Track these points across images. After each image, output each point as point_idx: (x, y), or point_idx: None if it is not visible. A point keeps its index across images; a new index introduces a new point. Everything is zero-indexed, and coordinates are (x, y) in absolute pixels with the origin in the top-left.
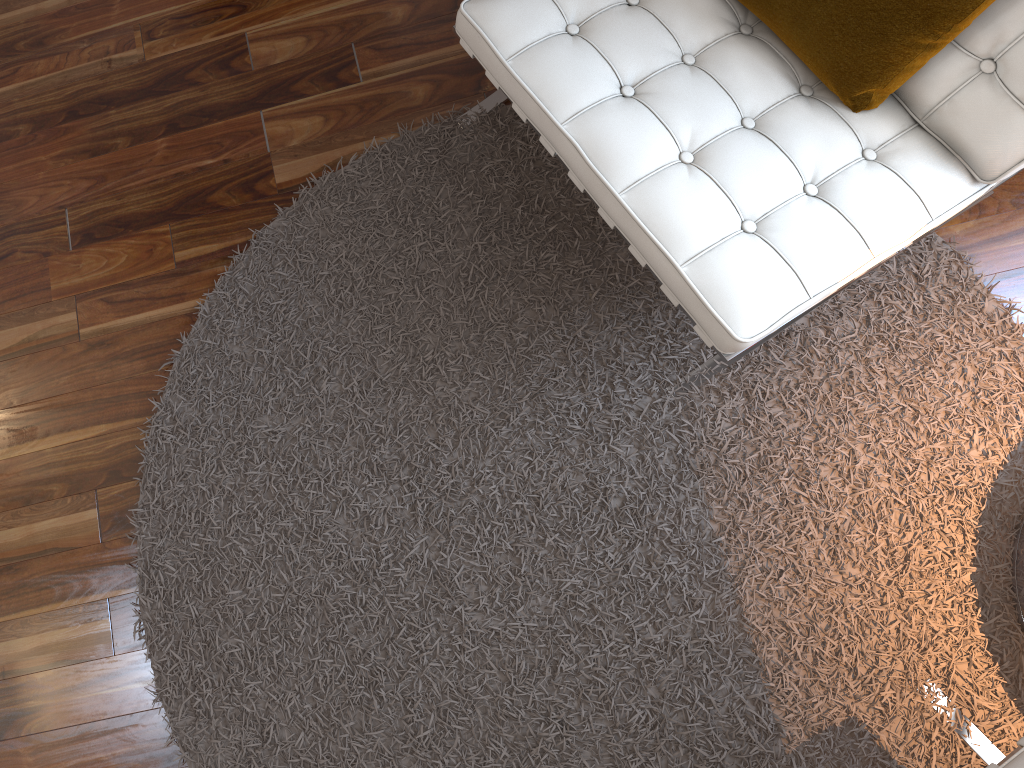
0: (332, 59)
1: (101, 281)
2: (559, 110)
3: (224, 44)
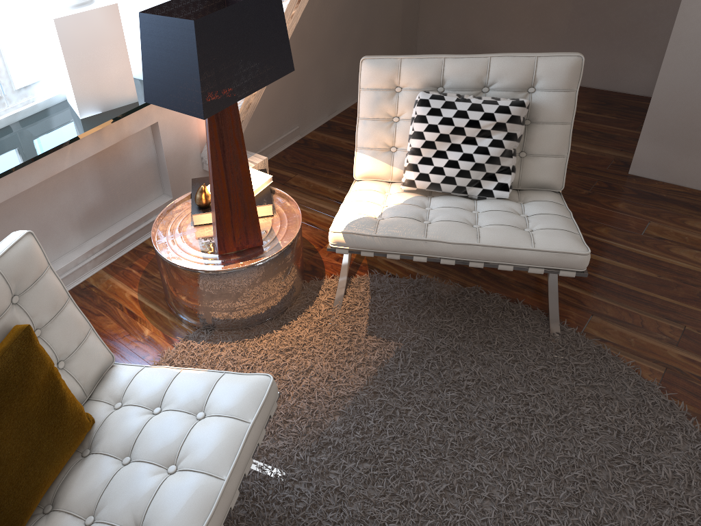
0: None
1: None
2: None
3: None
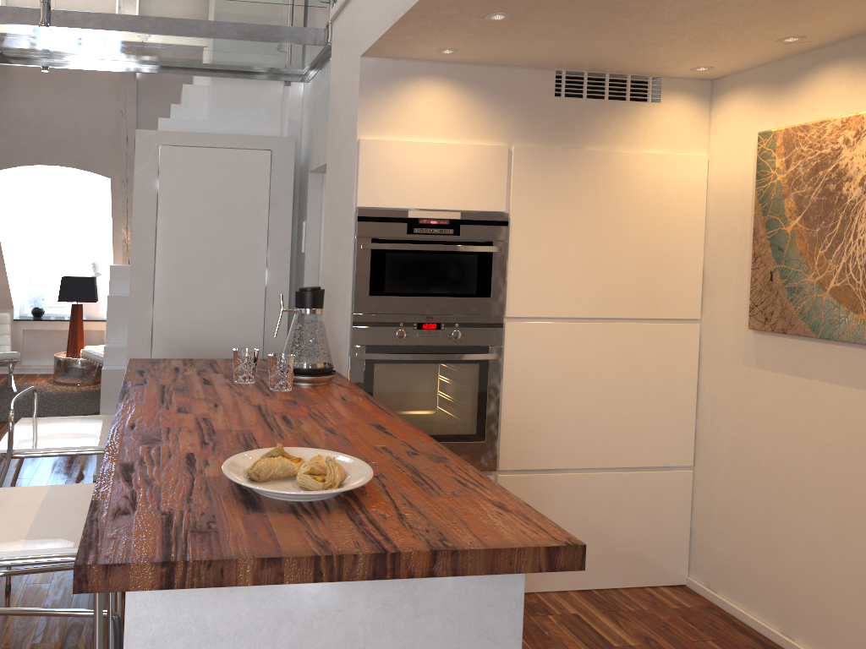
0: None
1: None
2: None
3: None
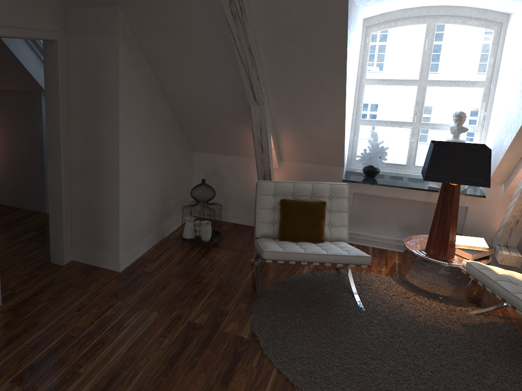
0: (216, 312)
1: (246, 387)
2: (302, 251)
3: (187, 325)
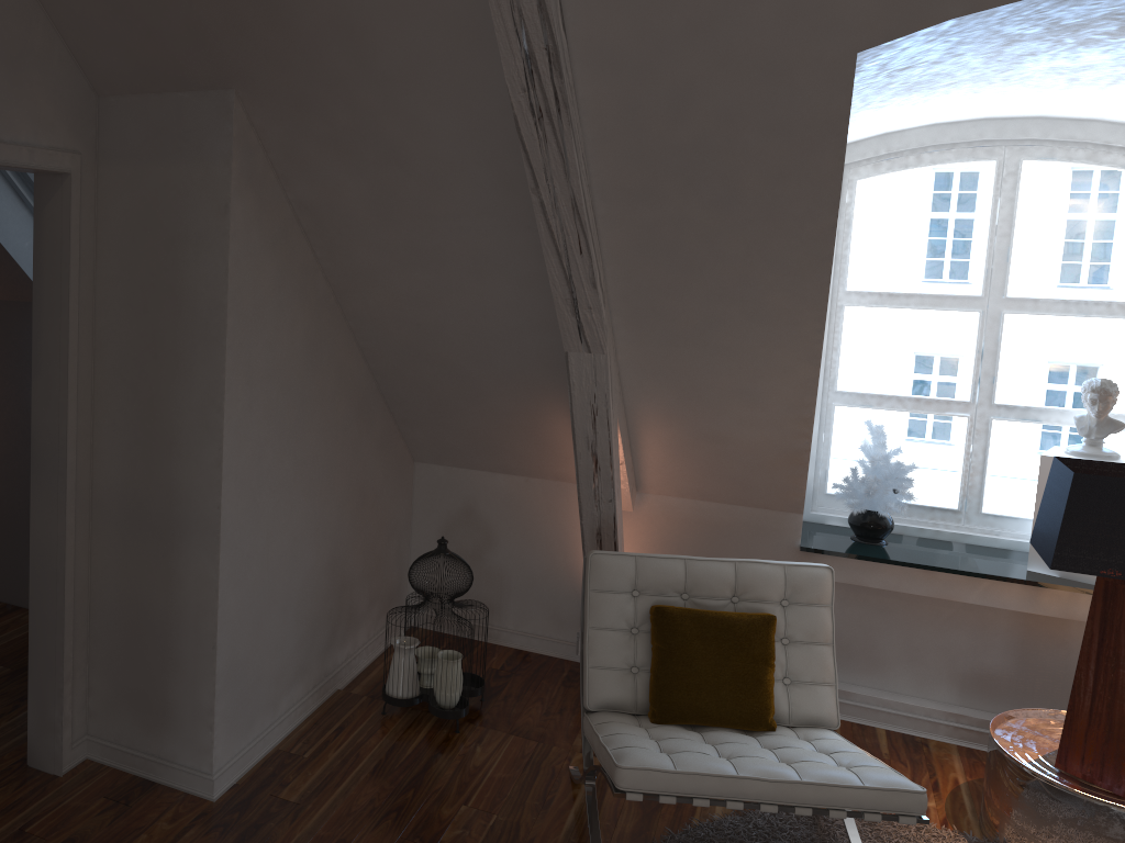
0: None
1: None
2: (728, 770)
3: None
